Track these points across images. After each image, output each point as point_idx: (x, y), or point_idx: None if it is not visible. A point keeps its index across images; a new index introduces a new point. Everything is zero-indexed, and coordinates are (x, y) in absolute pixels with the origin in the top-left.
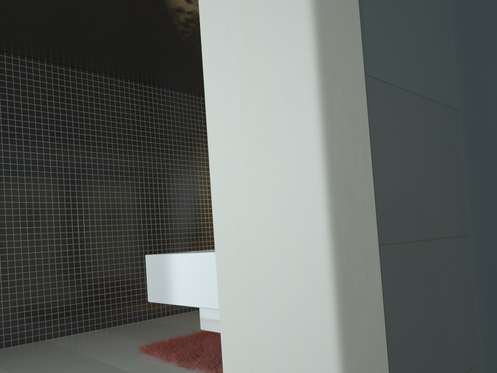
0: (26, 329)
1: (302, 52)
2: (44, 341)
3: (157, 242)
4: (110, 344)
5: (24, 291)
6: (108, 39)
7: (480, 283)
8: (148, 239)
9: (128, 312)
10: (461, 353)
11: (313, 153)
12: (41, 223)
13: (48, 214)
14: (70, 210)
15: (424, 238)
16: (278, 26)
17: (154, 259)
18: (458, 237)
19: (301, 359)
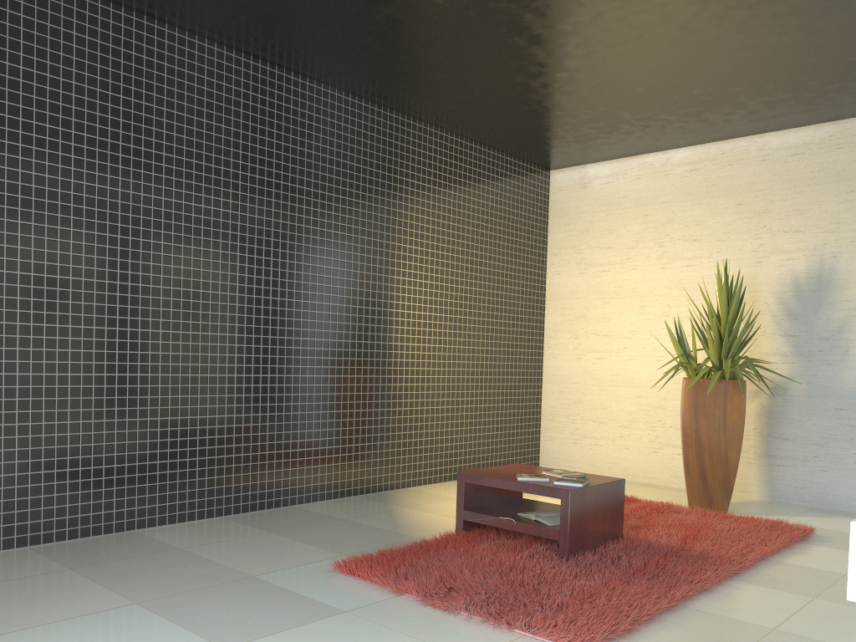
0: (105, 508)
1: None
2: (133, 532)
3: (322, 372)
4: (264, 549)
5: (106, 442)
6: (302, 1)
7: None
8: (308, 365)
9: (268, 490)
10: None
11: None
12: (141, 323)
13: (153, 308)
14: (189, 303)
15: None
16: None
17: None
18: None
19: None
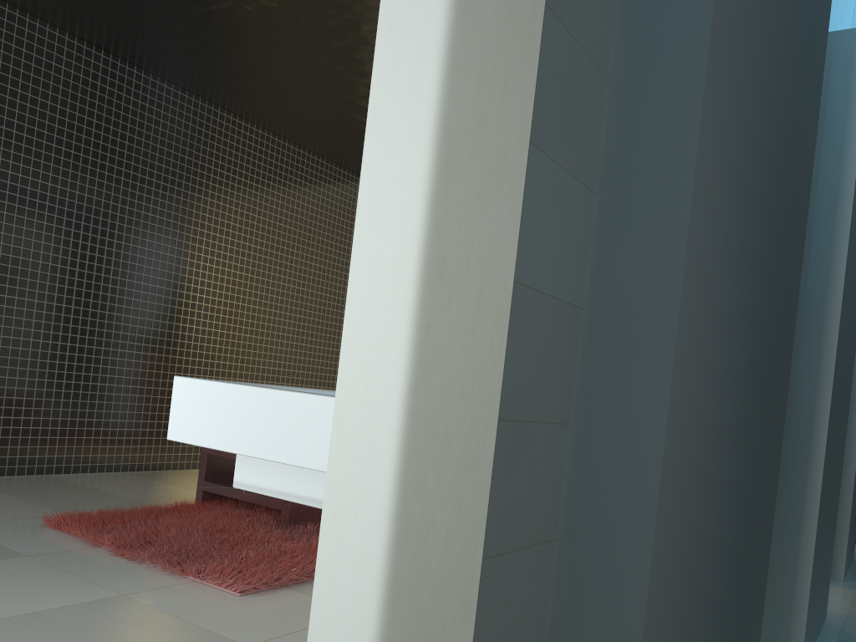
0: None
1: (464, 239)
2: None
3: (96, 343)
4: None
5: None
6: None
7: (570, 468)
8: (80, 334)
9: (21, 456)
10: (542, 524)
11: (457, 330)
12: None
13: None
14: None
15: (532, 420)
16: (447, 207)
17: (189, 384)
18: (560, 424)
19: (411, 507)
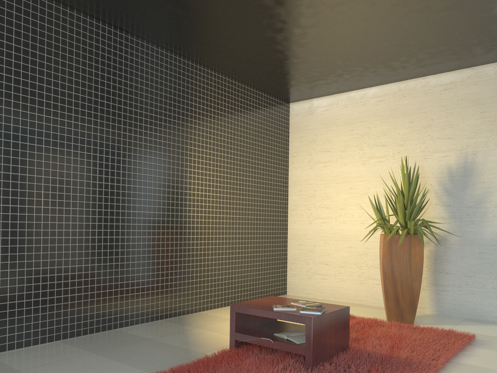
0: None
1: None
2: None
3: (136, 234)
4: (84, 369)
5: None
6: None
7: None
8: (126, 229)
9: (96, 319)
10: None
11: None
12: None
13: (4, 189)
14: (33, 185)
15: None
16: None
17: None
18: None
19: None
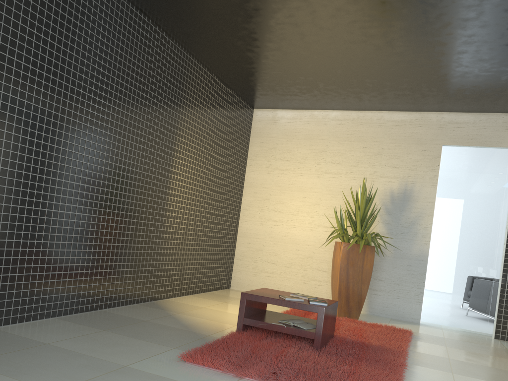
0: None
1: None
2: None
3: (128, 217)
4: (113, 344)
5: None
6: None
7: None
8: (121, 211)
9: (87, 298)
10: None
11: None
12: (17, 165)
13: (28, 155)
14: (53, 155)
15: None
16: None
17: None
18: None
19: None
